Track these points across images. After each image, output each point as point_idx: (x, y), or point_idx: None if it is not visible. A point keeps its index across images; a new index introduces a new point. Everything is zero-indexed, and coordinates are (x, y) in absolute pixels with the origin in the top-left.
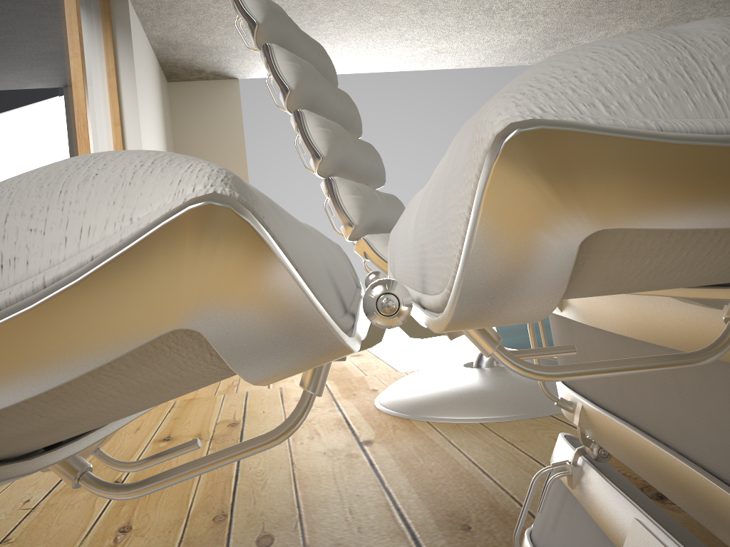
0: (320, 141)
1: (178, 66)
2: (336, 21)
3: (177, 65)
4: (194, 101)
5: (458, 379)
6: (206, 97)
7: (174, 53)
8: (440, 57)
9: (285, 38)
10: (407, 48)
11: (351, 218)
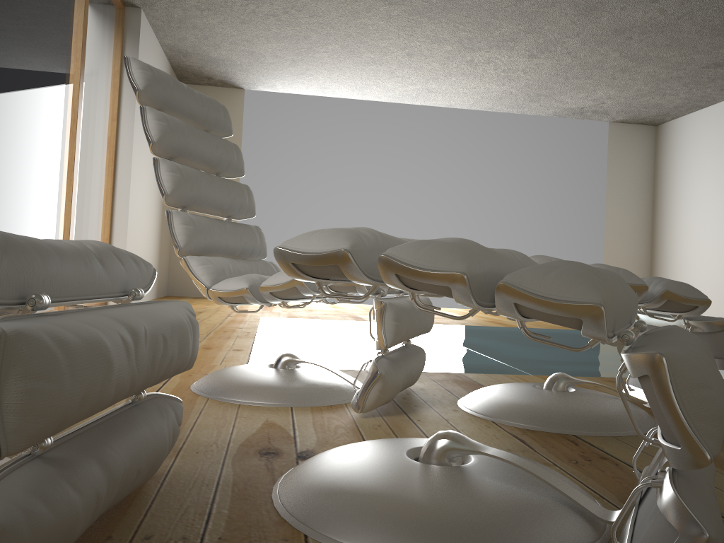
0: (167, 182)
1: (189, 71)
2: (330, 53)
3: (187, 70)
4: None
5: (248, 373)
6: None
7: (184, 60)
8: (431, 95)
9: (168, 99)
10: (399, 83)
11: (178, 242)
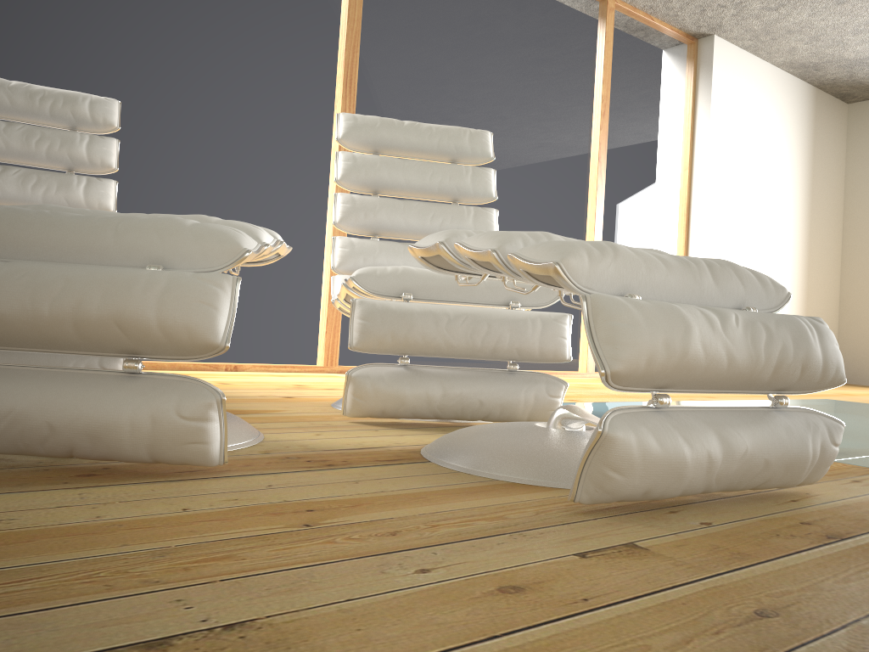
0: (338, 213)
1: (842, 86)
2: None
3: (839, 85)
4: None
5: None
6: None
7: (821, 74)
8: None
9: (375, 140)
10: None
11: (333, 263)
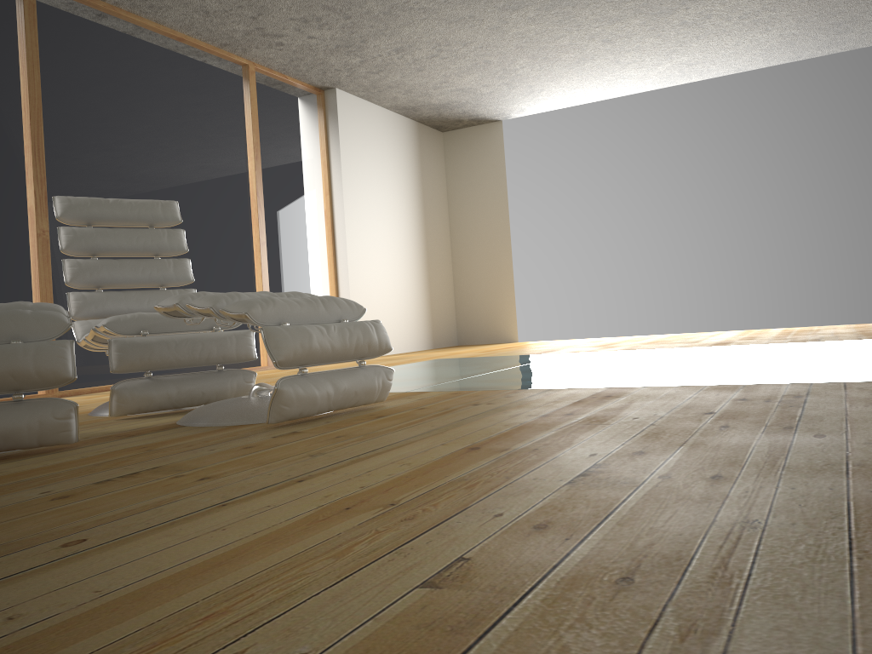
0: (68, 274)
1: (435, 121)
2: (528, 66)
3: (433, 120)
4: (464, 147)
5: None
6: (473, 142)
7: (419, 113)
8: (698, 67)
9: (88, 216)
10: (641, 68)
11: (71, 312)
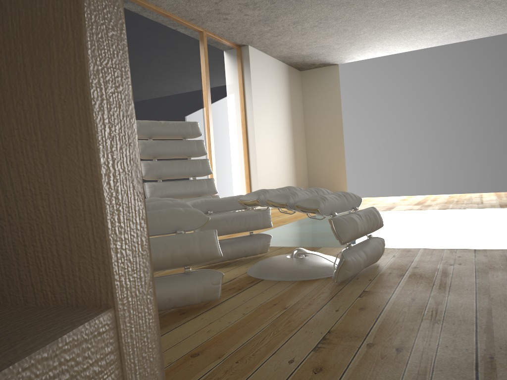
0: (143, 171)
1: (299, 64)
2: (368, 32)
3: (298, 64)
4: (314, 80)
5: None
6: (320, 77)
7: (291, 60)
8: (468, 33)
9: (150, 132)
10: (434, 34)
11: (147, 196)
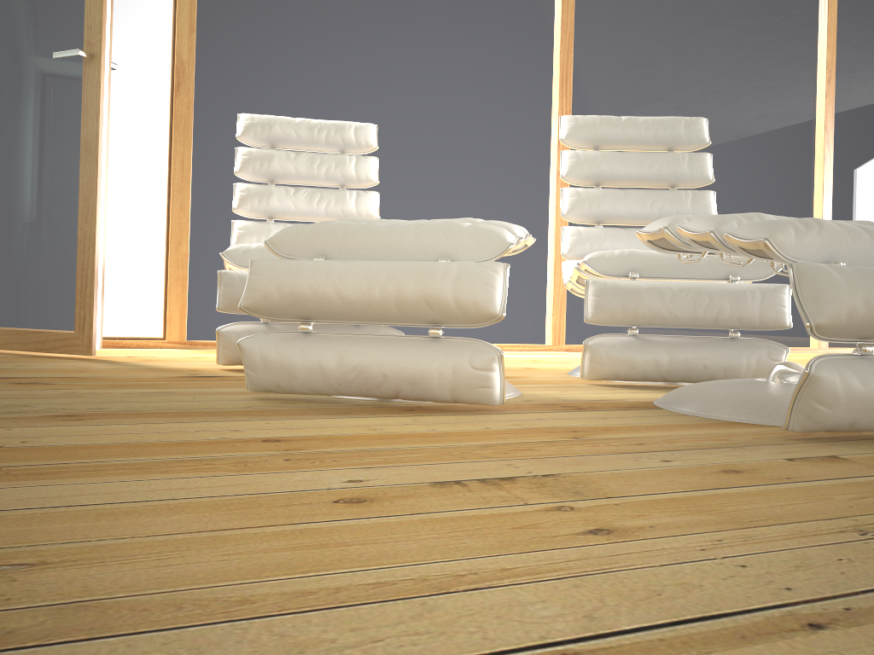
0: (564, 205)
1: None
2: None
3: None
4: None
5: None
6: None
7: None
8: None
9: (595, 137)
10: None
11: (563, 250)
